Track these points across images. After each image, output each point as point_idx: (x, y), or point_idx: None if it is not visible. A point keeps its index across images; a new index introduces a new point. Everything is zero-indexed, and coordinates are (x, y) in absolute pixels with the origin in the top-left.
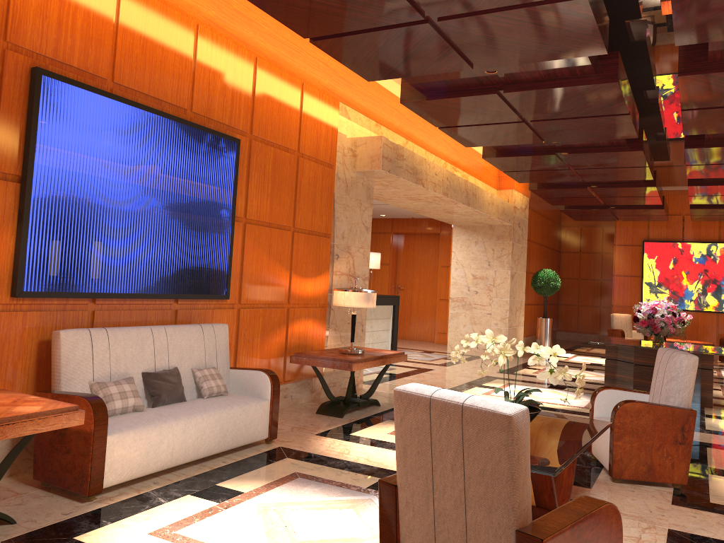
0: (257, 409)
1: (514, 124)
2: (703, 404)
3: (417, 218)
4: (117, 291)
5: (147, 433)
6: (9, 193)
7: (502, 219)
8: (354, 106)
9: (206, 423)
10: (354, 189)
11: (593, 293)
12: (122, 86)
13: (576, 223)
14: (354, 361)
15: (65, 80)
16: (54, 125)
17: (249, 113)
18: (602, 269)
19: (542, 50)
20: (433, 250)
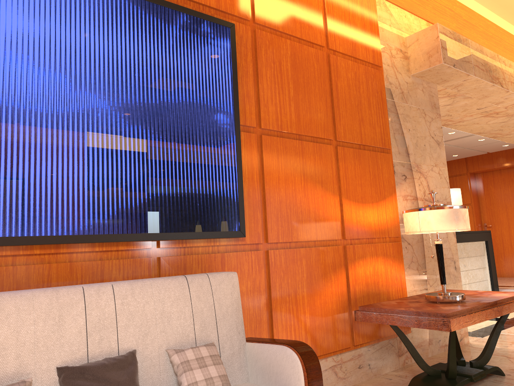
0: None
1: None
2: None
3: (492, 155)
4: (32, 234)
5: None
6: None
7: None
8: (395, 1)
9: None
10: (413, 97)
11: None
12: None
13: None
14: (451, 315)
15: None
16: None
17: None
18: None
19: None
20: None
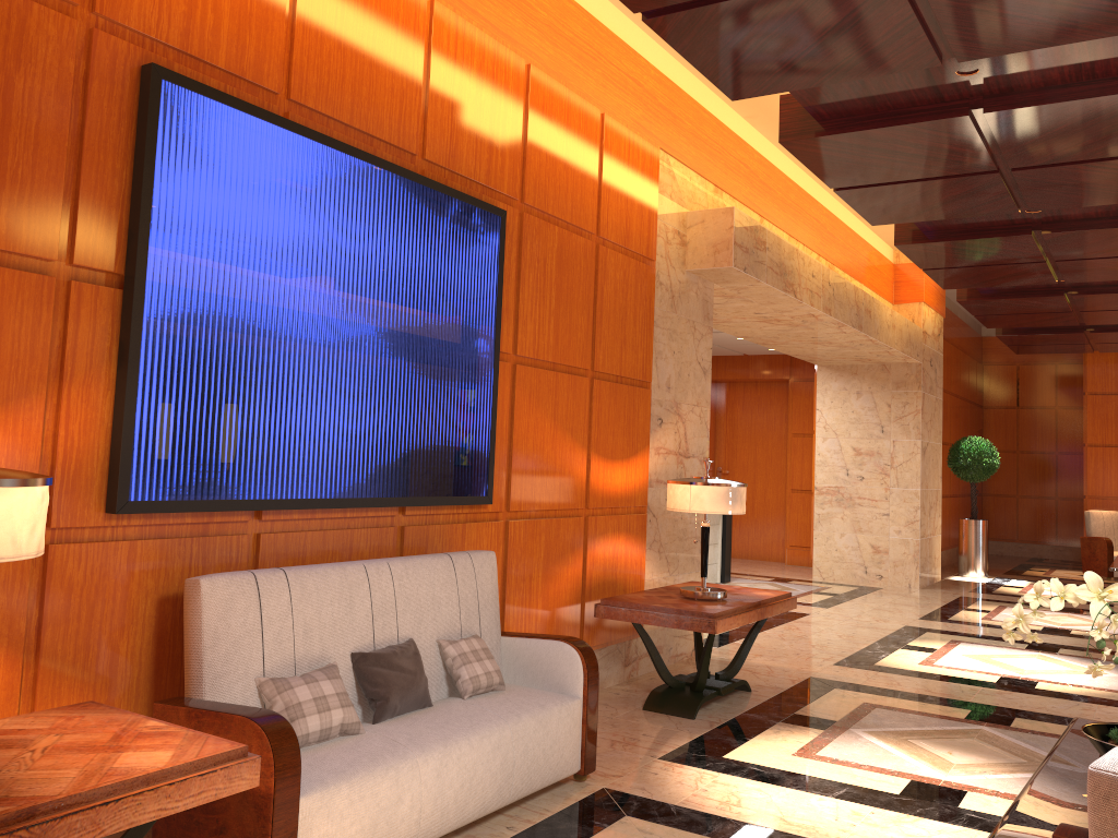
0: (561, 718)
1: (979, 176)
2: None
3: (749, 356)
4: (300, 496)
5: (373, 784)
6: (101, 308)
7: (907, 353)
8: (682, 157)
9: (476, 755)
10: (684, 303)
11: (1043, 475)
12: (305, 108)
13: (1009, 358)
14: (717, 615)
15: (204, 90)
16: (184, 177)
17: (519, 164)
18: (1057, 434)
19: (1099, 15)
20: (776, 408)
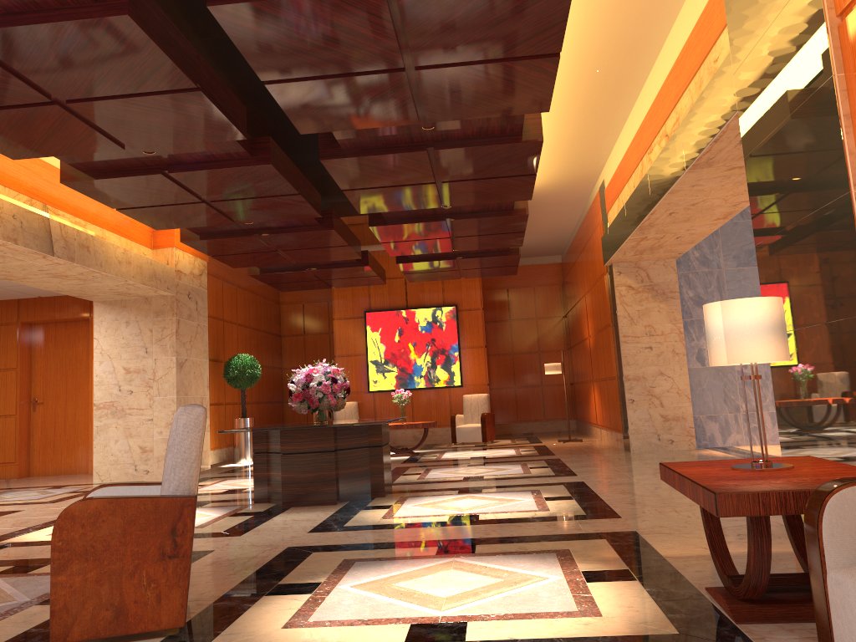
0: None
1: (44, 107)
2: (375, 493)
3: (56, 299)
4: None
5: None
6: None
7: (152, 285)
8: None
9: None
10: None
11: None
12: None
13: (297, 298)
14: None
15: None
16: None
17: None
18: (331, 352)
19: None
20: (84, 343)
